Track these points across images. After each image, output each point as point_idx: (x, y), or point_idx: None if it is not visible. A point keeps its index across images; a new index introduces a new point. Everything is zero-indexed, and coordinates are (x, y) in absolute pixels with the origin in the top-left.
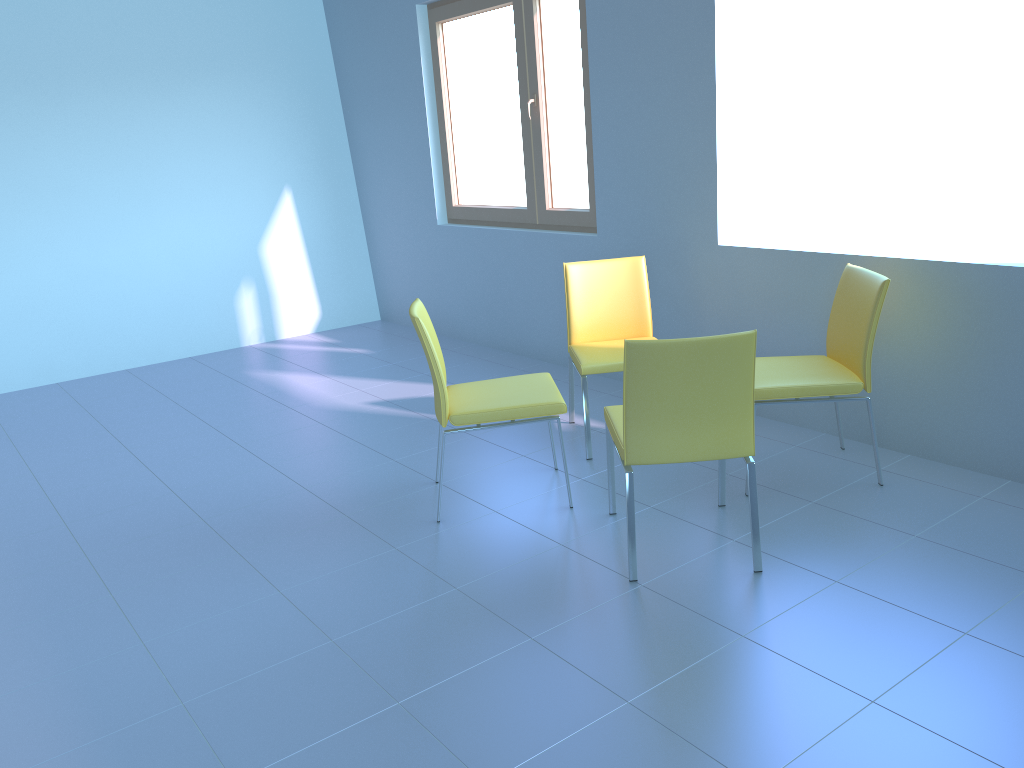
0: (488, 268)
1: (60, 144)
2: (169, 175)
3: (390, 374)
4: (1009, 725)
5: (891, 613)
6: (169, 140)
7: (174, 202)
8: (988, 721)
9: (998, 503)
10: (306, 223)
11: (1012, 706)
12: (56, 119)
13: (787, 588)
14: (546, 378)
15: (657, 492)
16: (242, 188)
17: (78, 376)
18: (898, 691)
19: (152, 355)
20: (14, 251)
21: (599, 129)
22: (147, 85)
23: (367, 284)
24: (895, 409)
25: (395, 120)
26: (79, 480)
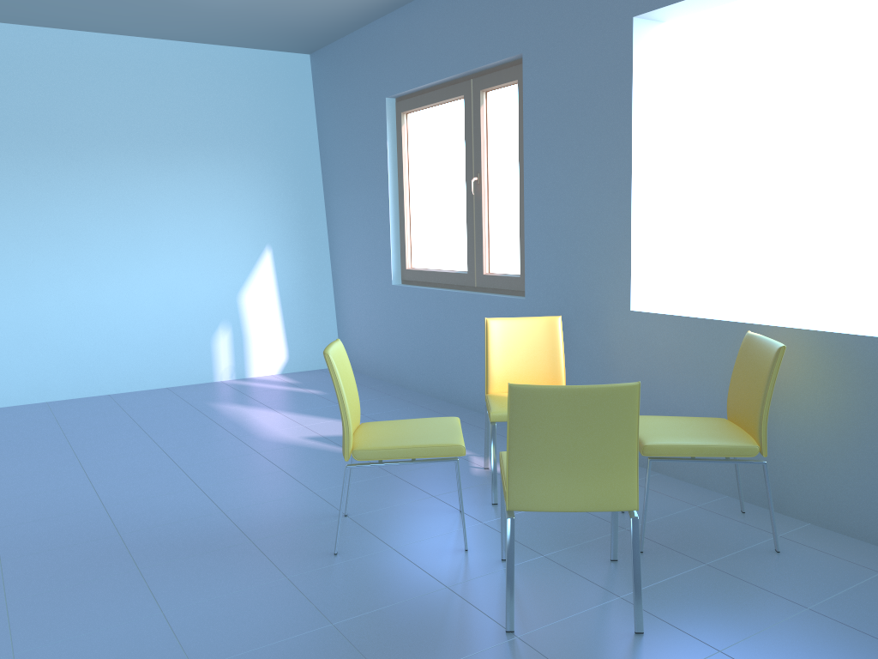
0: (431, 324)
1: (76, 198)
2: (166, 229)
3: (334, 413)
4: None
5: None
6: (170, 200)
7: (168, 252)
8: None
9: None
10: (282, 278)
11: None
12: (75, 177)
13: (667, 654)
14: (454, 422)
15: (553, 541)
16: (229, 244)
17: (66, 397)
18: None
19: (134, 383)
20: (24, 285)
21: (530, 203)
22: (156, 154)
23: (331, 334)
24: (795, 476)
25: (363, 194)
26: (26, 488)
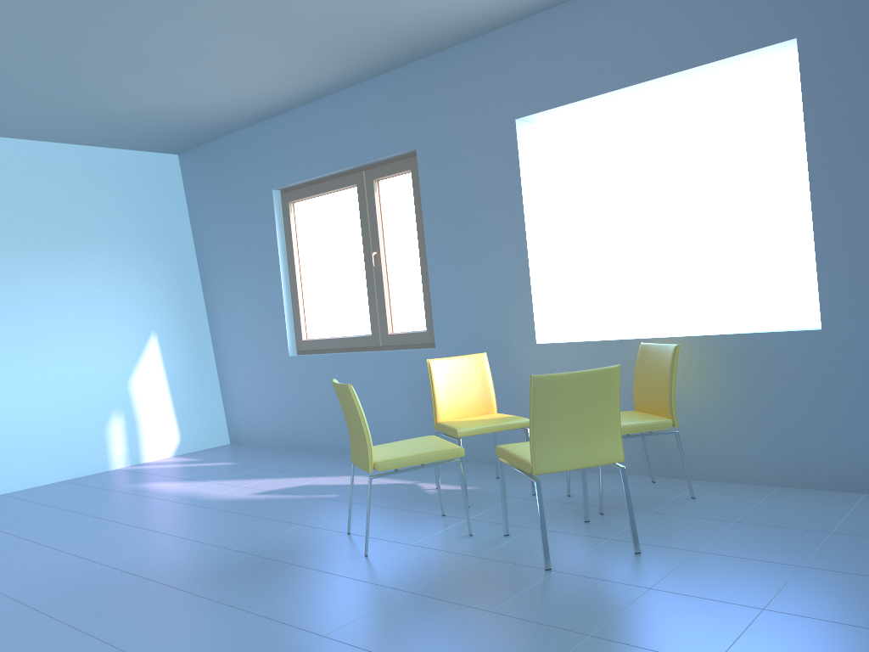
0: None
1: None
2: (54, 322)
3: (262, 475)
4: (859, 607)
5: (745, 562)
6: (56, 293)
7: (57, 344)
8: (845, 607)
9: (778, 499)
10: (169, 362)
11: (855, 598)
12: None
13: (664, 559)
14: (436, 437)
15: (533, 519)
16: (116, 333)
17: None
18: (777, 601)
19: (27, 480)
20: None
21: (434, 268)
22: (40, 249)
23: (219, 413)
24: (687, 447)
25: (250, 277)
26: (5, 569)
